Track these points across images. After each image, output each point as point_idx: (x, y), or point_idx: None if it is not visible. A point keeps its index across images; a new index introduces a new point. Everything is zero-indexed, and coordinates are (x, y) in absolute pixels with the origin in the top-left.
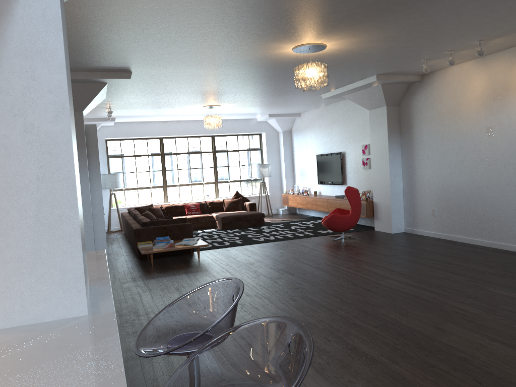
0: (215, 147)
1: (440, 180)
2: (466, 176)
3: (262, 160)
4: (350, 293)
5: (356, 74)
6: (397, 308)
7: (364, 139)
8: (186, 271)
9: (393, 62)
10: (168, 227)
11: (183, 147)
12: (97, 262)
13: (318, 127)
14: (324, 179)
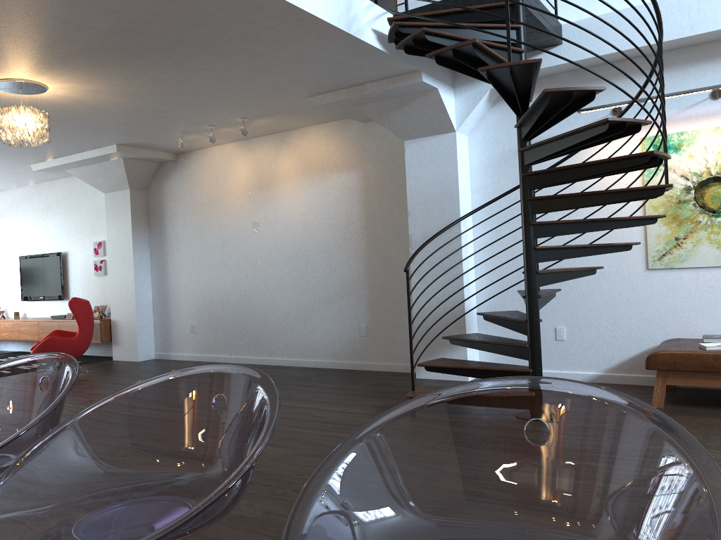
0: None
1: (201, 287)
2: (231, 280)
3: None
4: None
5: (88, 139)
6: None
7: (97, 234)
8: None
9: (141, 129)
10: None
11: None
12: None
13: (24, 215)
14: (33, 292)
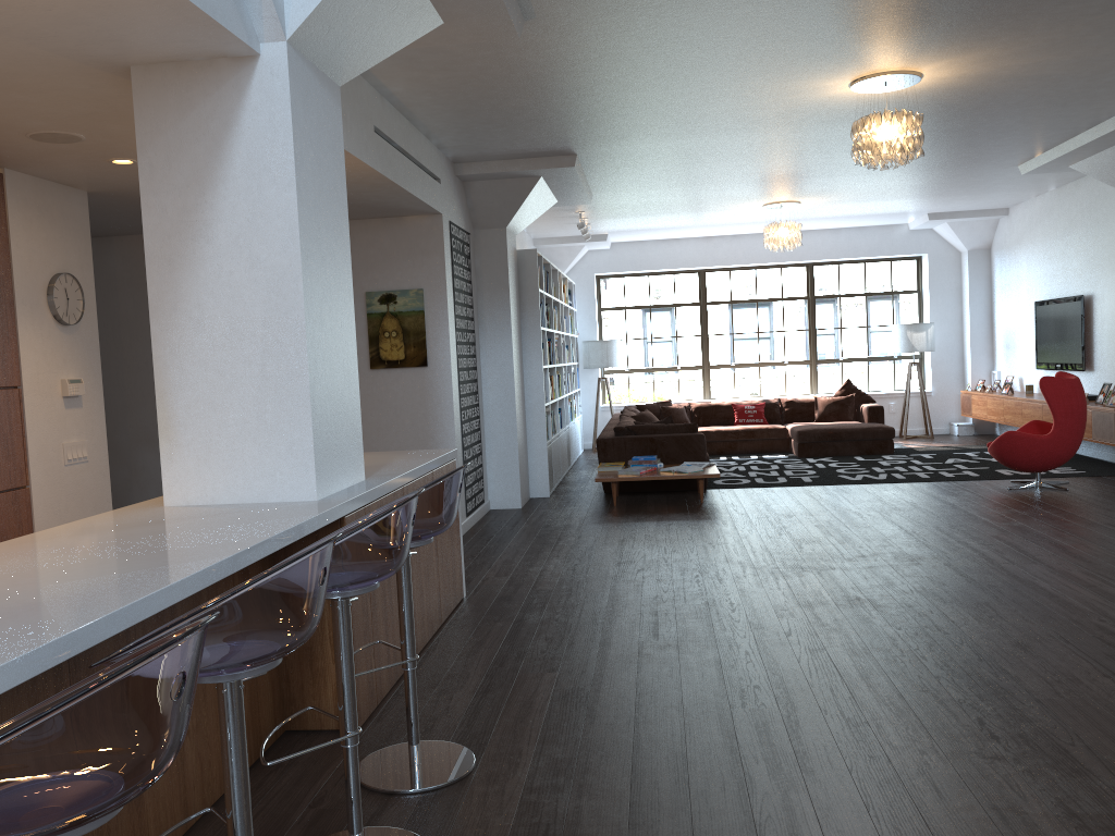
0: (815, 288)
1: None
2: None
3: (920, 315)
4: (922, 576)
5: (1062, 119)
6: (983, 608)
7: None
8: (662, 517)
9: None
10: (657, 438)
11: (745, 288)
12: (419, 460)
13: (1042, 238)
14: (1048, 357)
